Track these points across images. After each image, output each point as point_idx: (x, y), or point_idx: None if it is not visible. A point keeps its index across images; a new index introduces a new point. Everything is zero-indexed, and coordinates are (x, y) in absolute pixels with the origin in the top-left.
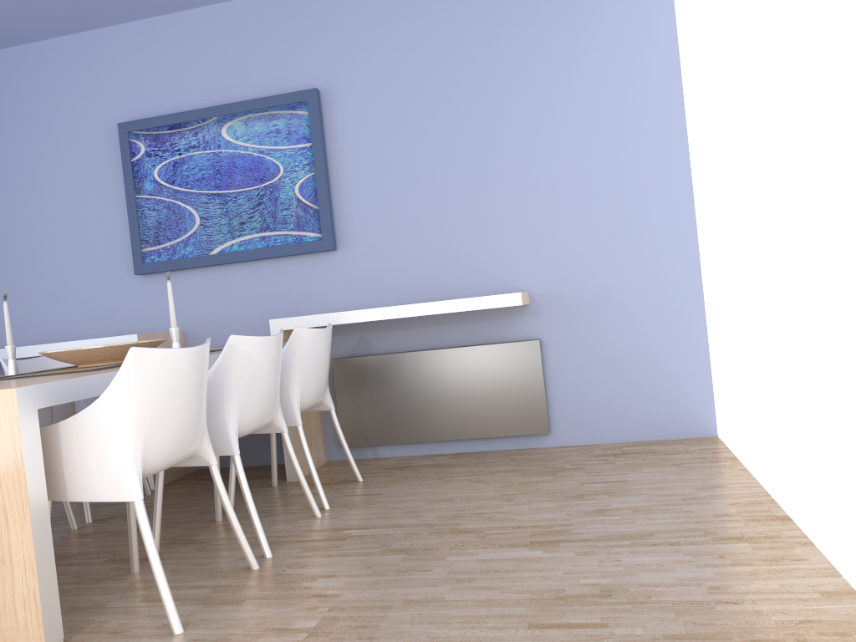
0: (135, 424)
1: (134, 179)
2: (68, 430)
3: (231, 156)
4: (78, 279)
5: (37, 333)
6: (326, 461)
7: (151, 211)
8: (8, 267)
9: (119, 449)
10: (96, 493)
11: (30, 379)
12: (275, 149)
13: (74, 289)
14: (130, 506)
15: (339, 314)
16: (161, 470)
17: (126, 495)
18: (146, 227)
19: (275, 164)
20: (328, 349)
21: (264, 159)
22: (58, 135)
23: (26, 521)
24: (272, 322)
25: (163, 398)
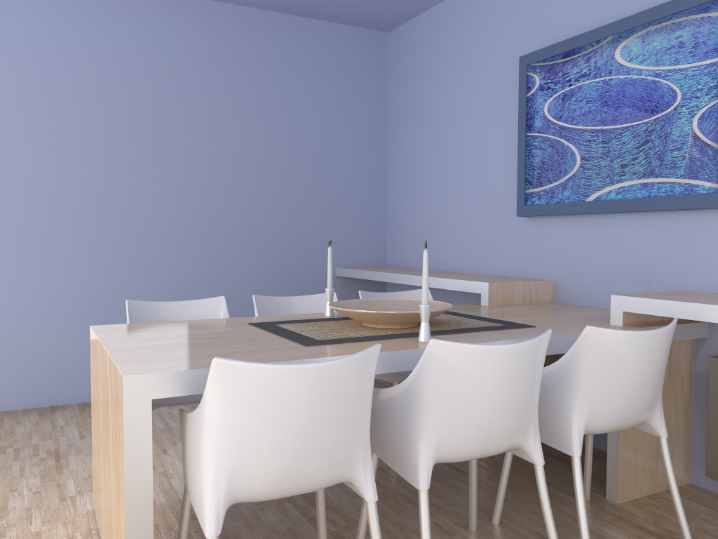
0: (218, 447)
1: (526, 115)
2: (188, 425)
3: (620, 83)
4: (478, 215)
5: (446, 260)
6: (685, 483)
7: (537, 150)
8: (435, 198)
9: (204, 469)
10: (195, 505)
11: (239, 346)
12: (674, 69)
13: (474, 224)
14: (317, 501)
15: (700, 307)
16: (275, 498)
17: (203, 524)
18: (531, 167)
19: (671, 89)
20: (653, 358)
21: (659, 84)
22: (477, 74)
23: (124, 512)
24: (614, 298)
25: (257, 423)
